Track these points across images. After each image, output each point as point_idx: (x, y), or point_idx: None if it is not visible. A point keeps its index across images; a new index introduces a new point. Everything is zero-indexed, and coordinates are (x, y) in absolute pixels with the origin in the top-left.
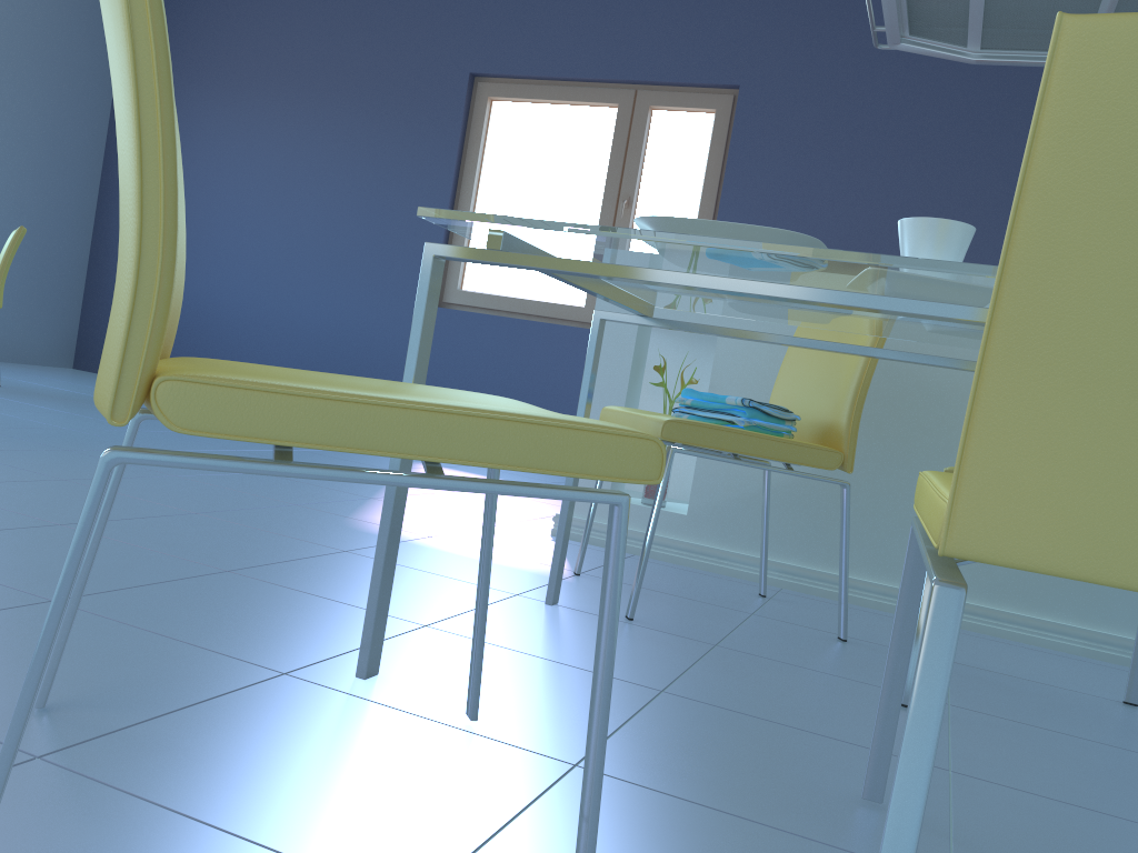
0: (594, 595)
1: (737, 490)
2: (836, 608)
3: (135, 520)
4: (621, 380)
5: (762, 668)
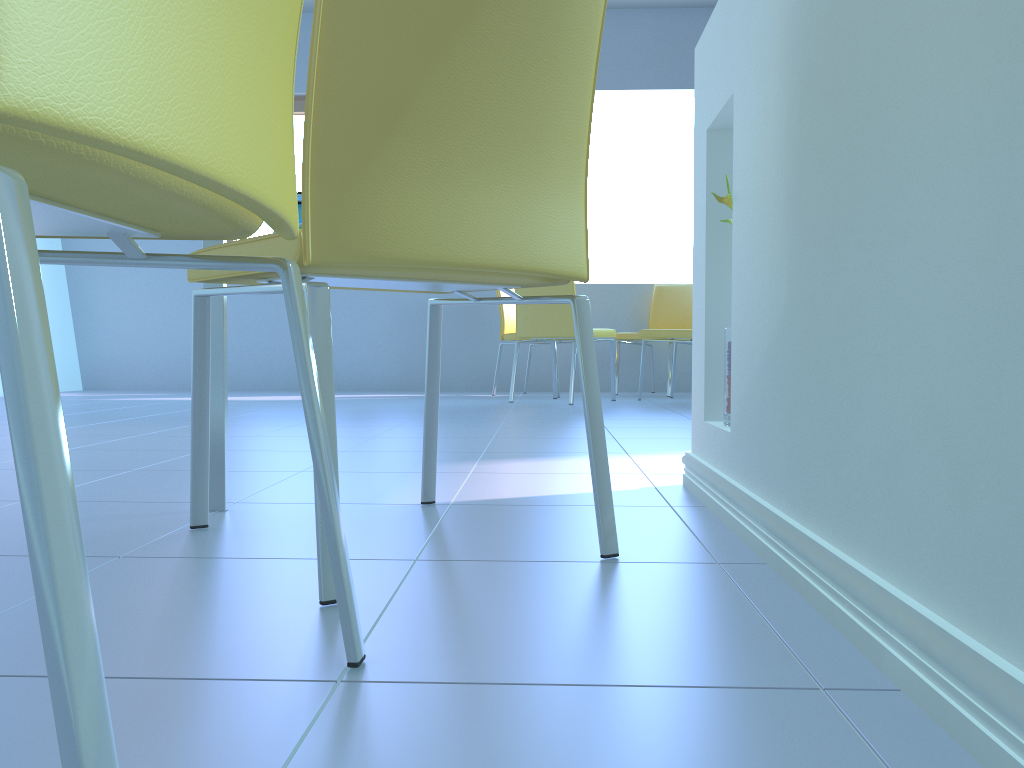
0: (313, 514)
1: (749, 373)
2: (697, 595)
3: (268, 451)
4: (703, 236)
5: (11, 576)
